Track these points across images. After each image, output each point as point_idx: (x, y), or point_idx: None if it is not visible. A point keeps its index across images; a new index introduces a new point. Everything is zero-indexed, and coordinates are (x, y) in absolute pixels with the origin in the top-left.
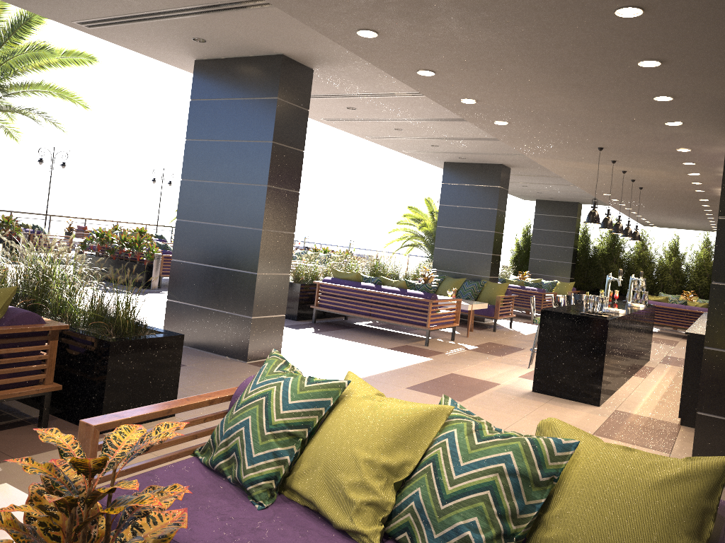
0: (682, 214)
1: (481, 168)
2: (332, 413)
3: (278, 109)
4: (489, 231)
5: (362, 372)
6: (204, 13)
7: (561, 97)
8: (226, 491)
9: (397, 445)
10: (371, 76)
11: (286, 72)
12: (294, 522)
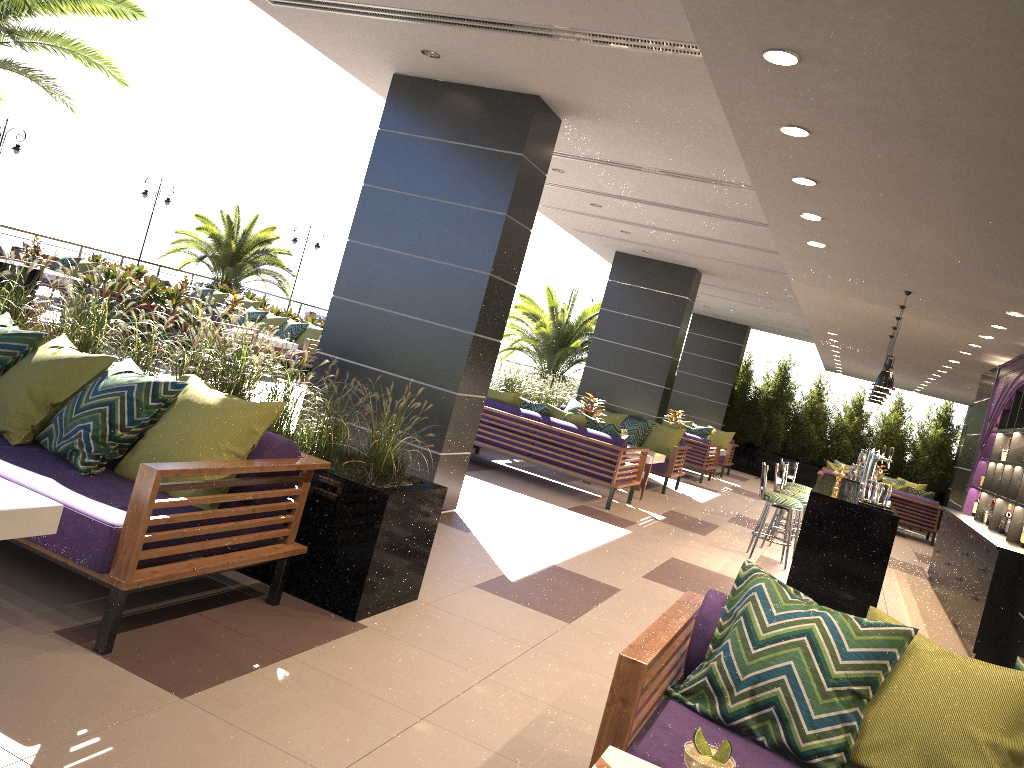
0: (900, 369)
1: (667, 269)
2: (897, 669)
3: (520, 170)
4: (665, 355)
5: (572, 546)
6: (479, 28)
7: (944, 238)
8: (773, 759)
9: (1017, 726)
10: (635, 143)
11: (537, 120)
12: None
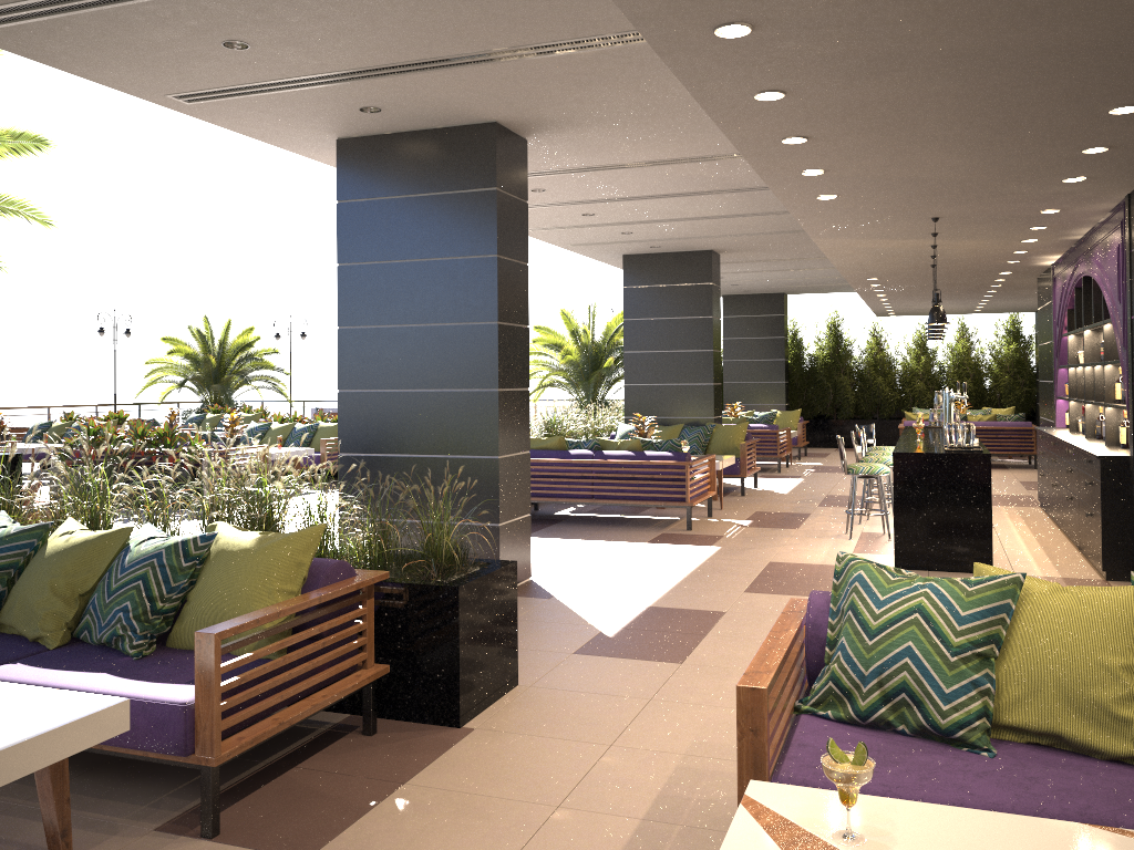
0: (952, 295)
1: (681, 259)
2: (1016, 619)
3: (498, 205)
4: (705, 350)
5: (663, 581)
6: (414, 71)
7: (954, 158)
8: (918, 744)
9: None
10: (611, 142)
11: (501, 148)
12: (1050, 762)
